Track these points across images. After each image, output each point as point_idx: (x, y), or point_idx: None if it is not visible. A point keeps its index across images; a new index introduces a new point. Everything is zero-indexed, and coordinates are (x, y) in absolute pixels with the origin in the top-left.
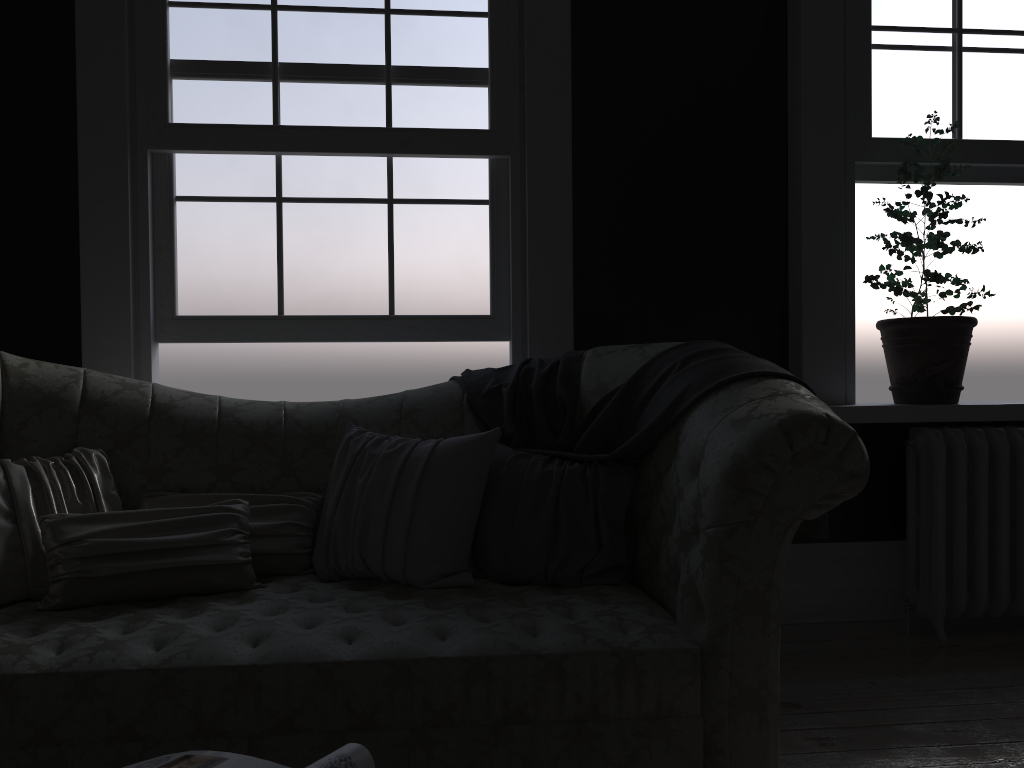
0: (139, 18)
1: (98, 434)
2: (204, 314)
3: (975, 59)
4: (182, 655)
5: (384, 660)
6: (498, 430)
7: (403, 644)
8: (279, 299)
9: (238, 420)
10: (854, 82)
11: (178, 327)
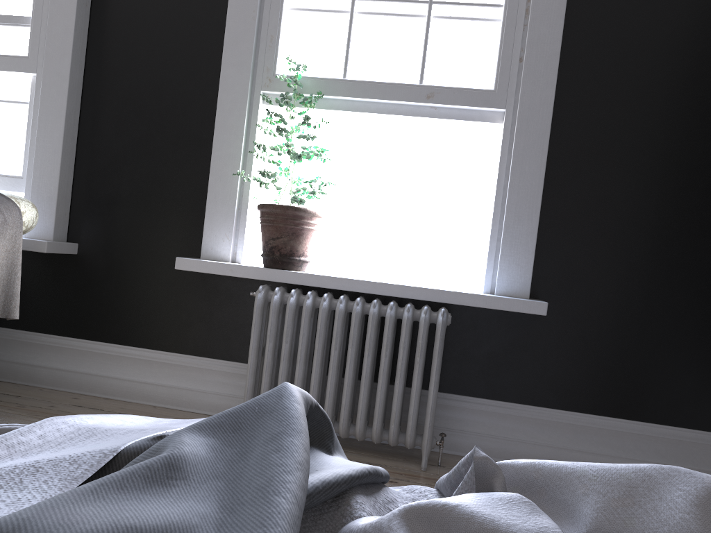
0: None
1: None
2: None
3: (364, 20)
4: None
5: None
6: None
7: None
8: None
9: None
10: (266, 34)
11: None
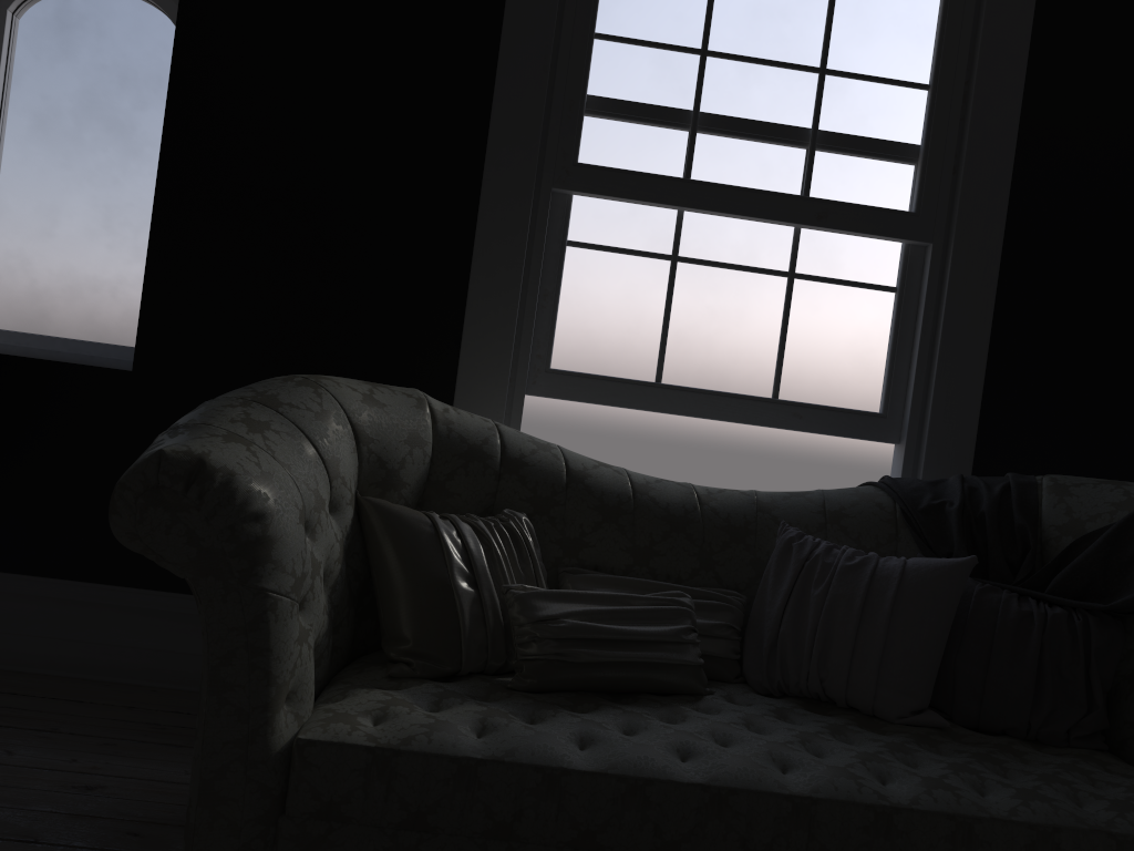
0: (564, 47)
1: (518, 496)
2: (578, 370)
3: None
4: (727, 773)
5: (944, 813)
6: (975, 558)
7: (956, 797)
8: (659, 365)
9: (653, 499)
10: None
11: (551, 381)
